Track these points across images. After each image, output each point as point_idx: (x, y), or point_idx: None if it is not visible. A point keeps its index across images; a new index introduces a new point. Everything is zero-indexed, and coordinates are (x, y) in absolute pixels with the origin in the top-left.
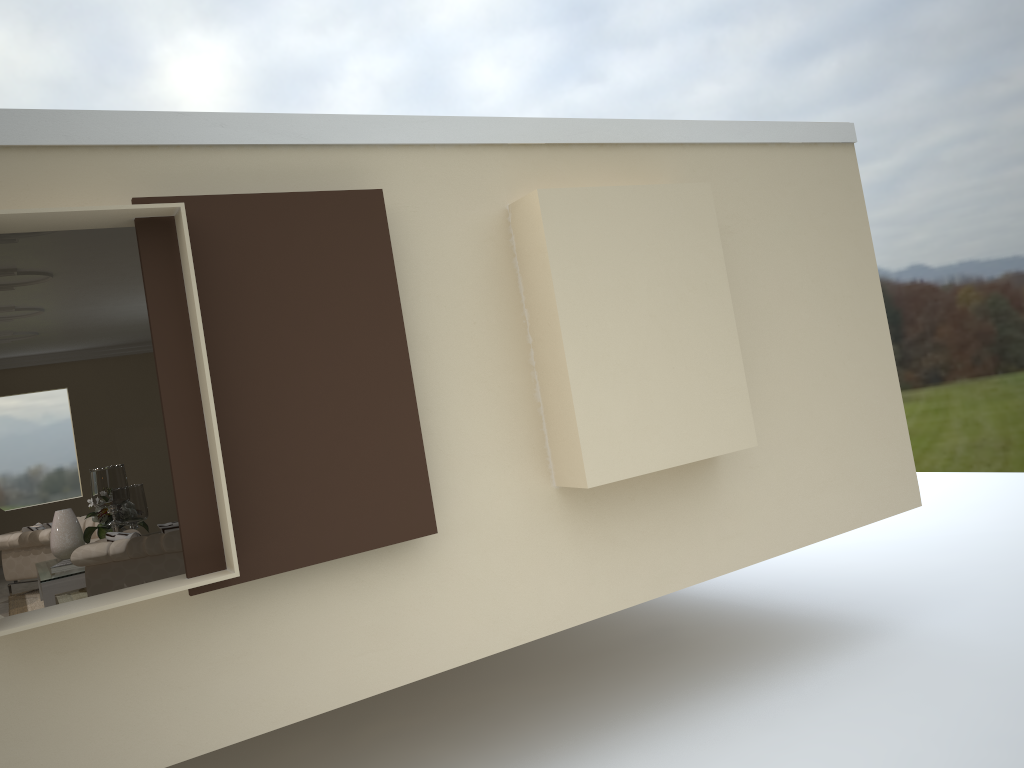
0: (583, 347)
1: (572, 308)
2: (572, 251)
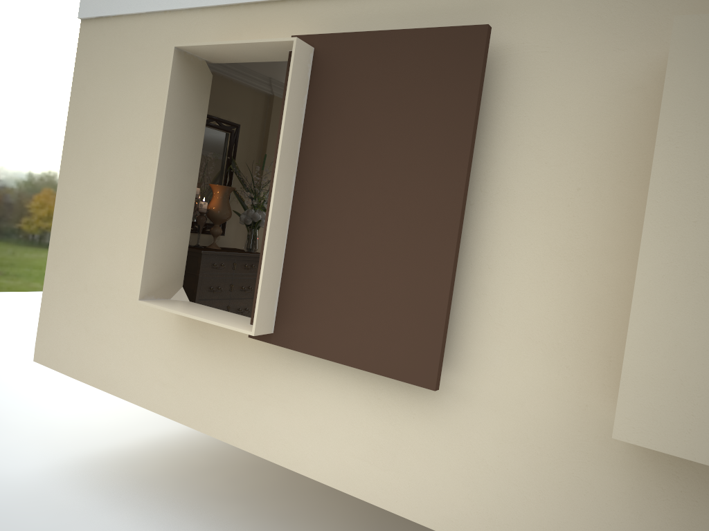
0: (677, 250)
1: (677, 191)
2: (708, 109)
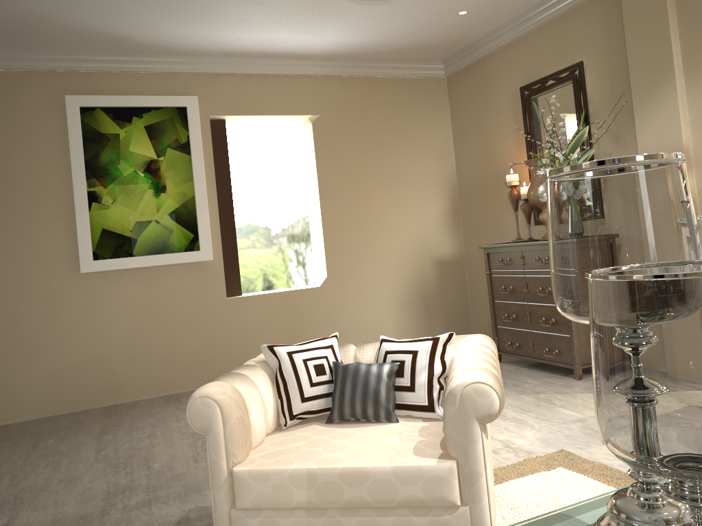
0: None
1: None
2: None
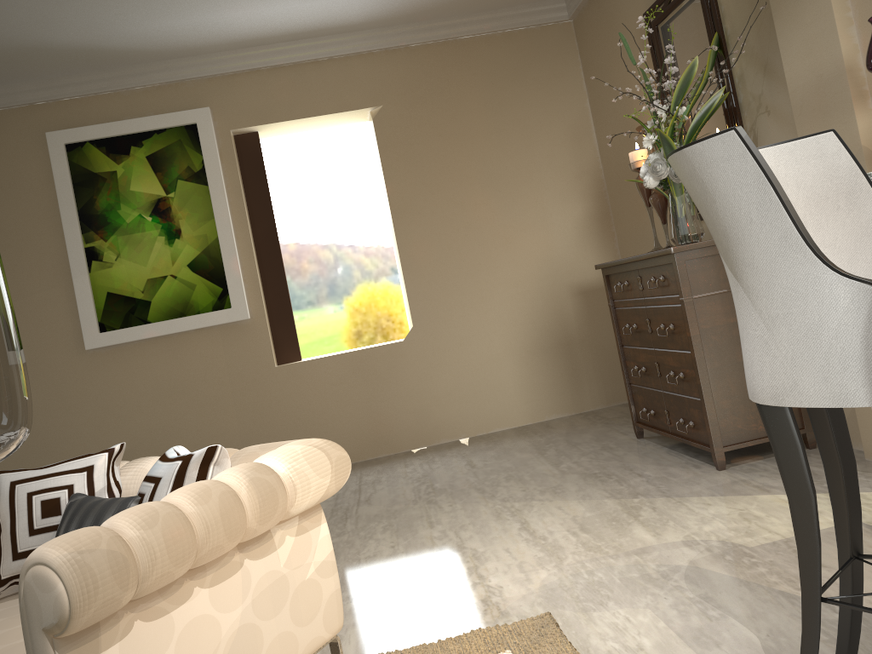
0: None
1: None
2: None
